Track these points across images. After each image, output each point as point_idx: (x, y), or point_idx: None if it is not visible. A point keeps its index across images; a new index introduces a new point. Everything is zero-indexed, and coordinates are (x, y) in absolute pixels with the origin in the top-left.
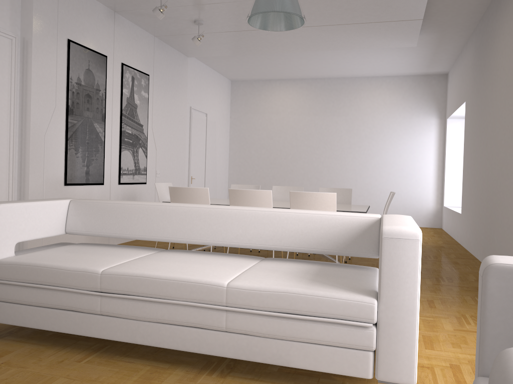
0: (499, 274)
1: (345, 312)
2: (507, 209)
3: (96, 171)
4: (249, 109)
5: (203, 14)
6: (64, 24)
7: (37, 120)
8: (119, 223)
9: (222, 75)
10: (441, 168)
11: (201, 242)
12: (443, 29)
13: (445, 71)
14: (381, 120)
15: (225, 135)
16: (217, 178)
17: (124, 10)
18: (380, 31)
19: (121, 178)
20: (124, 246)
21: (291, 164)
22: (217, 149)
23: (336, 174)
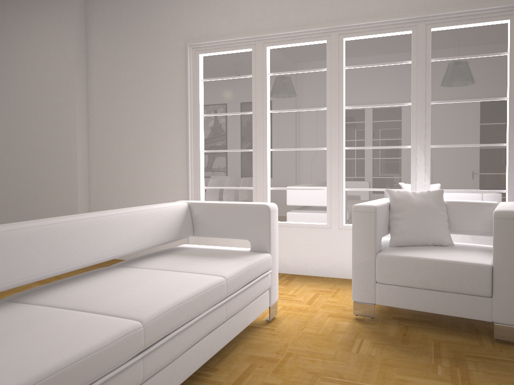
0: (378, 209)
1: (265, 268)
2: (61, 194)
3: None
4: None
5: None
6: None
7: None
8: None
9: None
10: None
11: (80, 266)
12: None
13: None
14: None
15: None
16: None
17: None
18: None
19: None
20: None
21: None
22: None
23: None
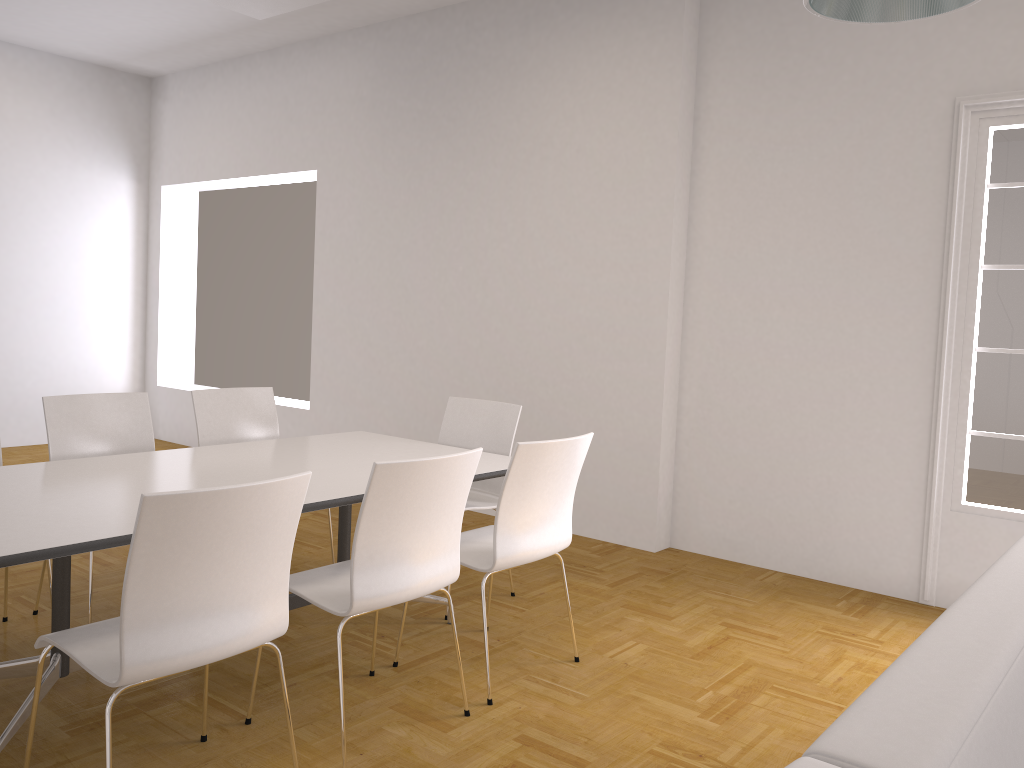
0: None
1: None
2: (624, 414)
3: None
4: None
5: None
6: None
7: None
8: None
9: None
10: (141, 299)
11: None
12: (329, 4)
13: (161, 72)
14: None
15: None
16: None
17: None
18: None
19: None
20: None
21: None
22: None
23: None
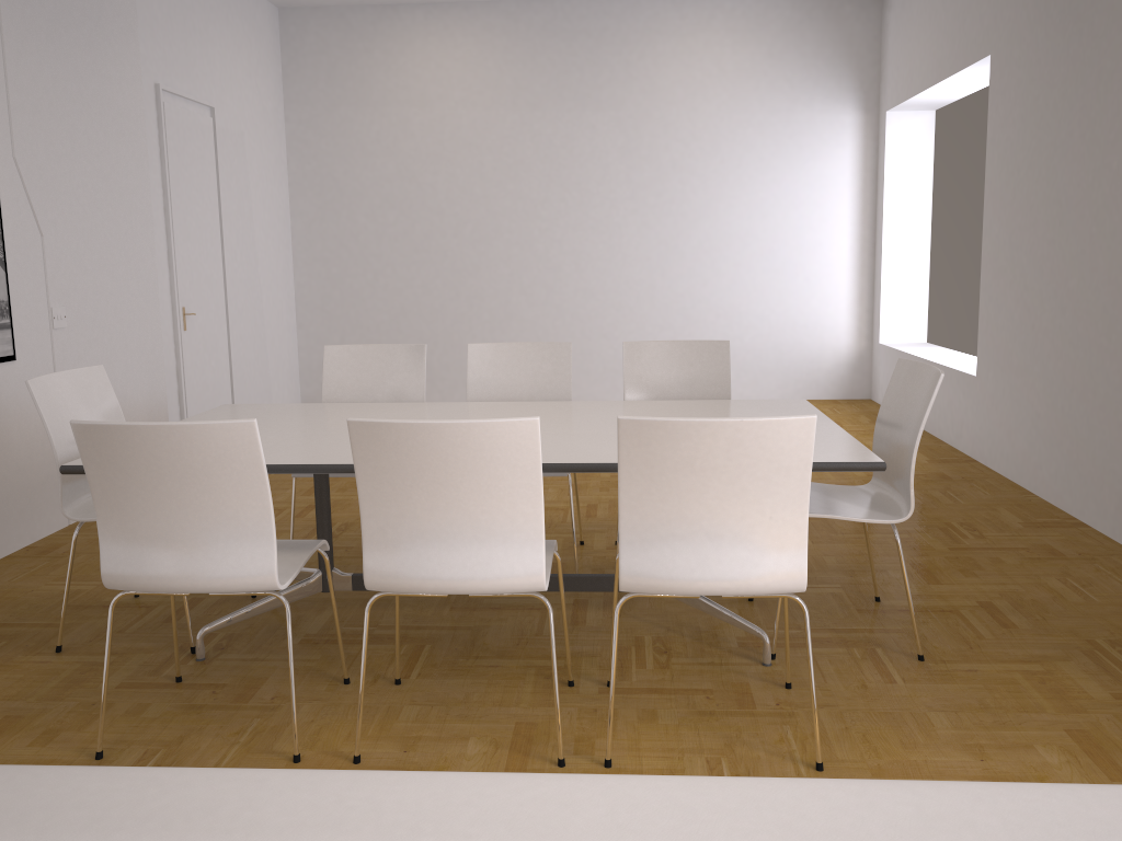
0: None
1: None
2: None
3: None
4: (342, 95)
5: None
6: None
7: None
8: None
9: None
10: (868, 245)
11: None
12: None
13: None
14: (715, 119)
15: (277, 174)
16: (263, 303)
17: None
18: None
19: None
20: None
21: (475, 251)
22: (255, 216)
23: (599, 273)
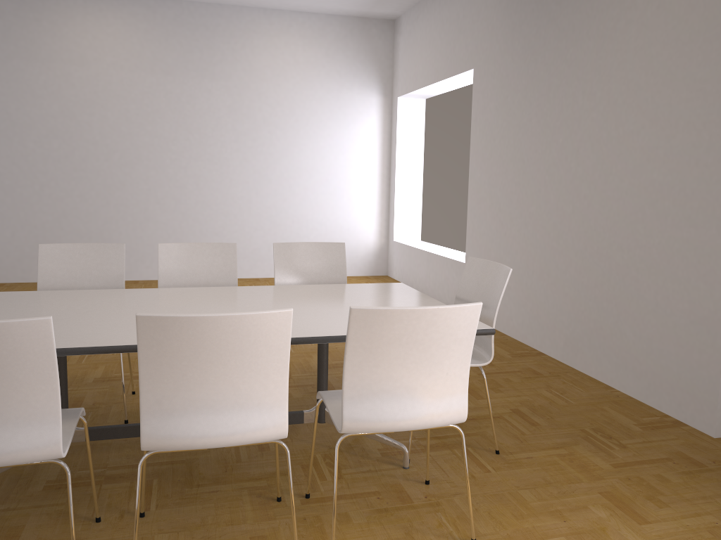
0: None
1: None
2: (690, 285)
3: None
4: (15, 50)
5: None
6: None
7: None
8: None
9: None
10: (386, 179)
11: None
12: None
13: (396, 14)
14: (292, 93)
15: None
16: None
17: None
18: None
19: None
20: None
21: (121, 172)
22: None
23: (213, 191)
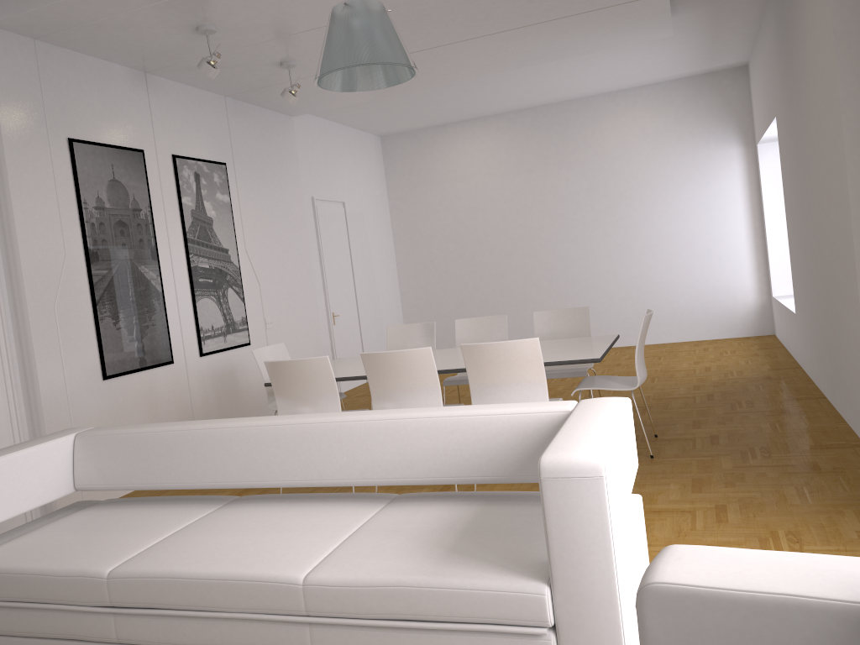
0: (661, 603)
1: (498, 613)
2: (852, 316)
3: (157, 344)
4: (418, 180)
5: (291, 50)
6: (57, 116)
7: (36, 284)
8: (155, 465)
9: (362, 130)
10: (759, 231)
11: (285, 484)
12: None
13: (742, 61)
14: (644, 164)
15: (384, 230)
16: (380, 305)
17: (160, 67)
18: (602, 23)
19: (204, 345)
20: (172, 499)
21: (502, 262)
22: (372, 256)
23: (580, 268)
